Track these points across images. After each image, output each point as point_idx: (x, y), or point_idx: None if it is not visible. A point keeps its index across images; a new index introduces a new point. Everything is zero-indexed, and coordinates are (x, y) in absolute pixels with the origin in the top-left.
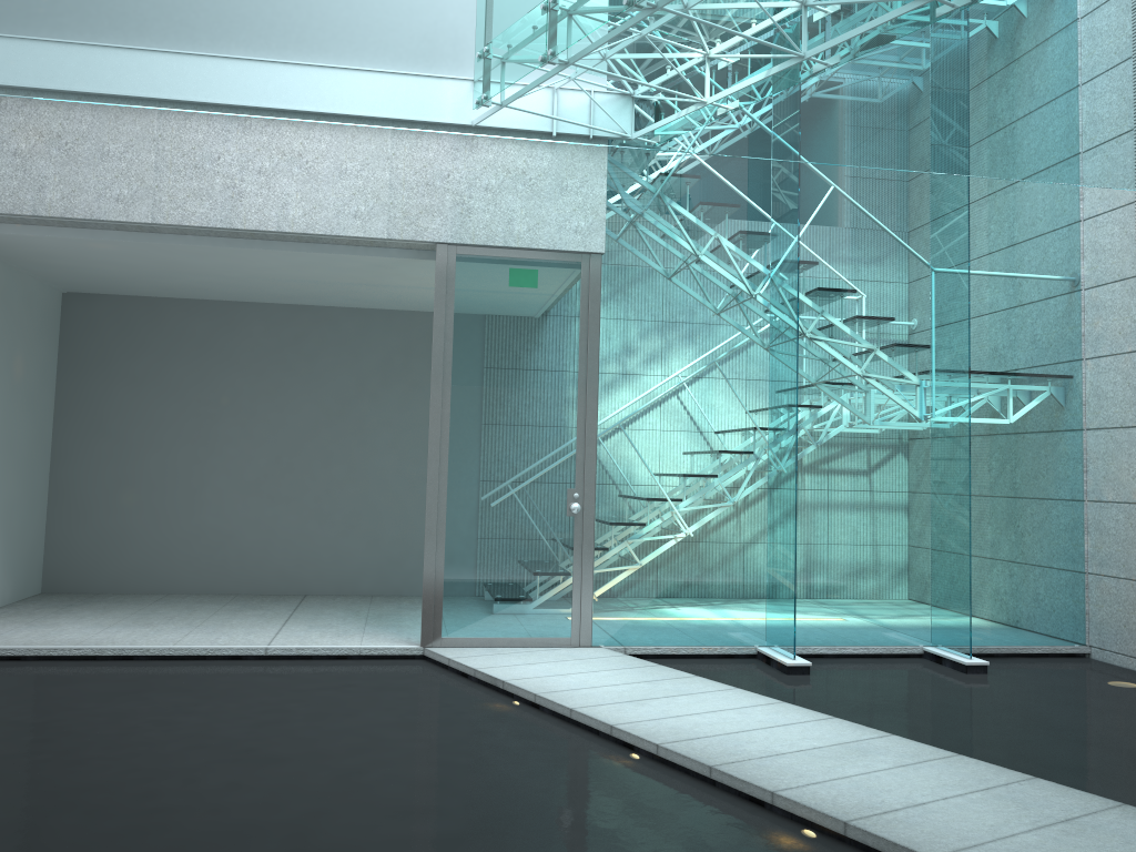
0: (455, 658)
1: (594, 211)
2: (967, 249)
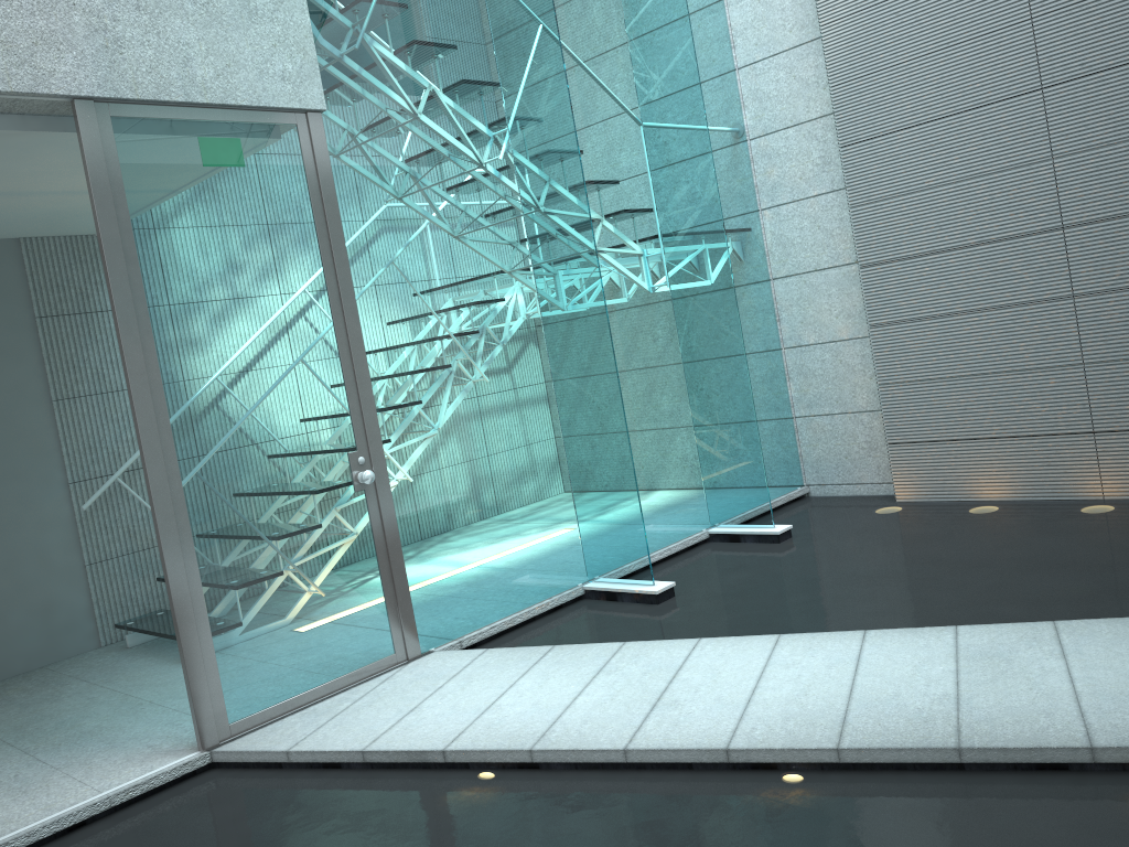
0: (295, 747)
1: (300, 48)
2: (701, 94)
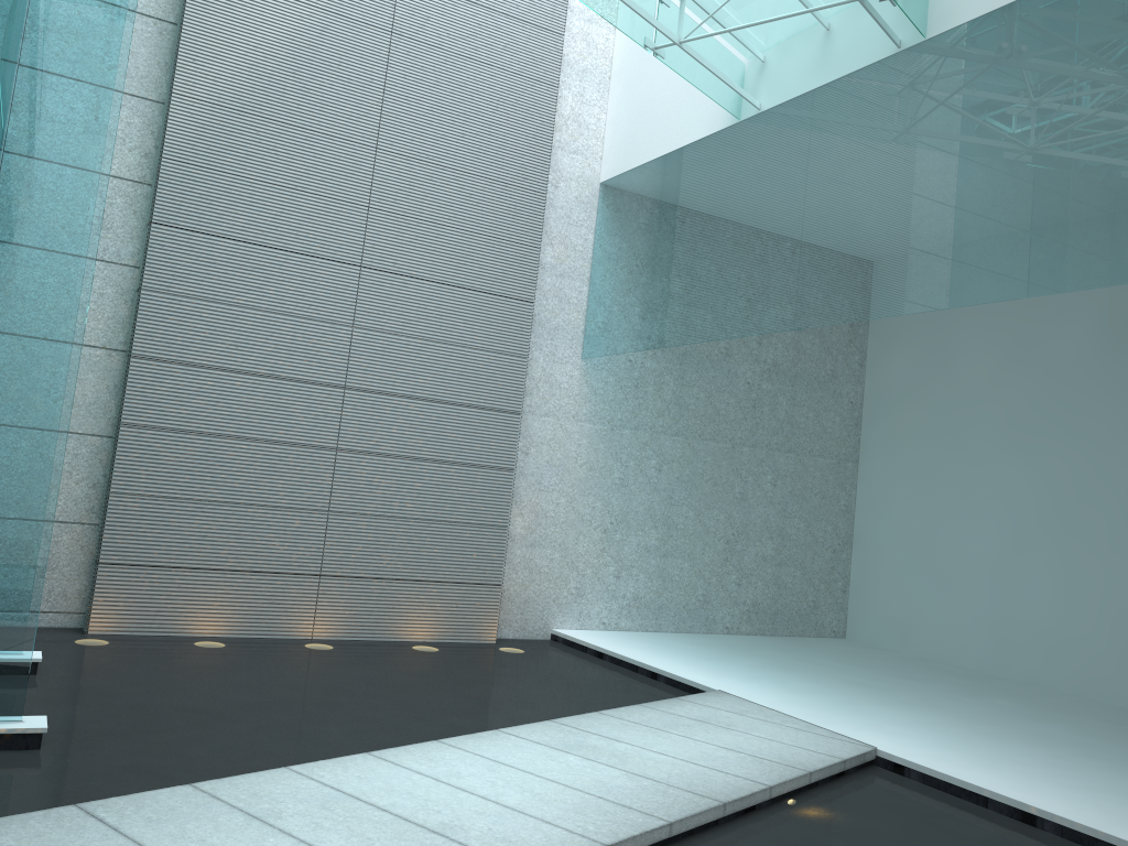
0: None
1: None
2: None
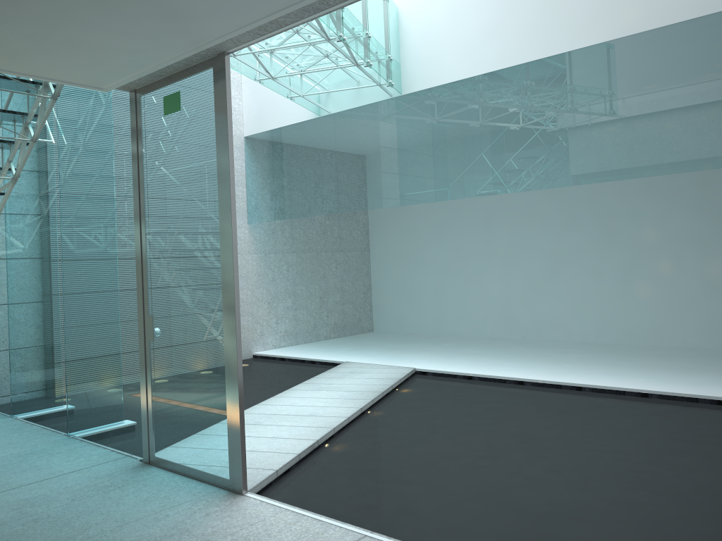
0: (273, 469)
1: None
2: None
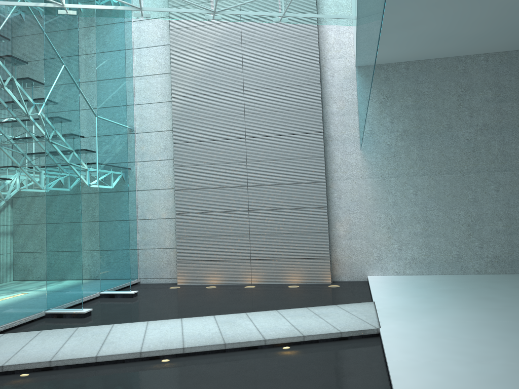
0: None
1: None
2: (126, 110)
